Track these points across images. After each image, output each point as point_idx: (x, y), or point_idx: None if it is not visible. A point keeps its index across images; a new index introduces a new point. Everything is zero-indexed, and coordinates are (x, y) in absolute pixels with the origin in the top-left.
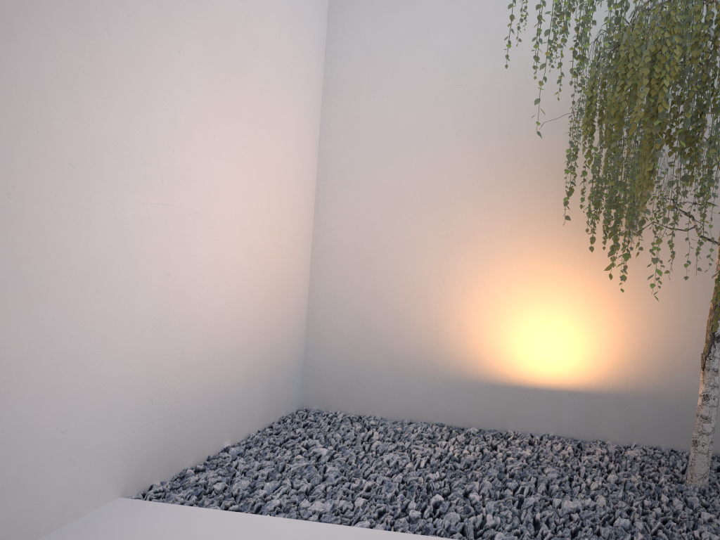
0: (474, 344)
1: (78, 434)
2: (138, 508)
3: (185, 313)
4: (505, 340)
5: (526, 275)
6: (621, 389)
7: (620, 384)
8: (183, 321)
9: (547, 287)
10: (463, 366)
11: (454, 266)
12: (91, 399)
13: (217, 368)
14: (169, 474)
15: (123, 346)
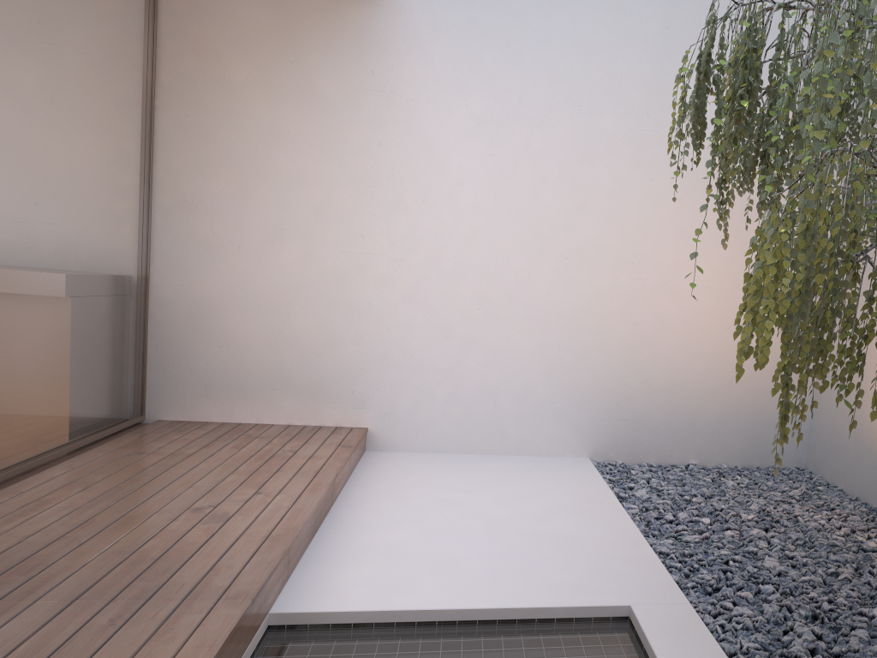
0: None
1: (561, 407)
2: (581, 462)
3: (651, 352)
4: None
5: None
6: None
7: None
8: (648, 358)
9: None
10: None
11: None
12: (570, 389)
13: (684, 400)
14: (631, 461)
15: (595, 364)
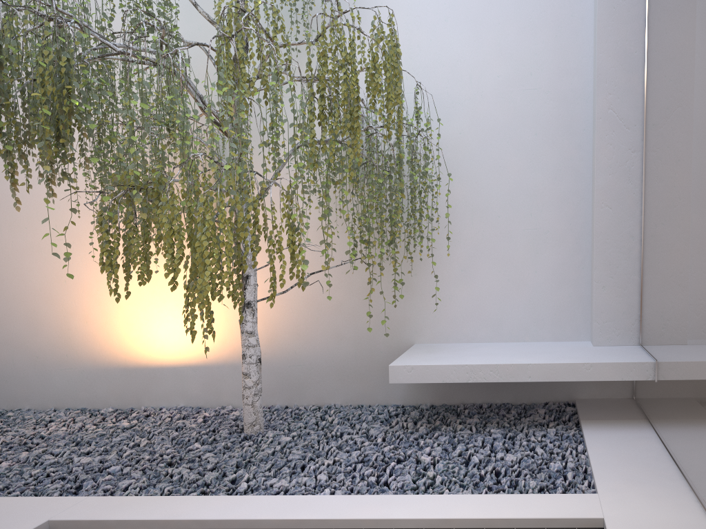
0: (102, 334)
1: None
2: None
3: None
4: (128, 327)
5: (137, 267)
6: (236, 359)
7: (234, 355)
8: None
9: (156, 276)
10: (96, 355)
11: (72, 267)
12: None
13: None
14: None
15: None
